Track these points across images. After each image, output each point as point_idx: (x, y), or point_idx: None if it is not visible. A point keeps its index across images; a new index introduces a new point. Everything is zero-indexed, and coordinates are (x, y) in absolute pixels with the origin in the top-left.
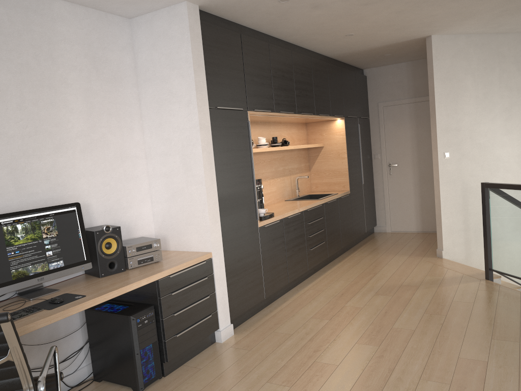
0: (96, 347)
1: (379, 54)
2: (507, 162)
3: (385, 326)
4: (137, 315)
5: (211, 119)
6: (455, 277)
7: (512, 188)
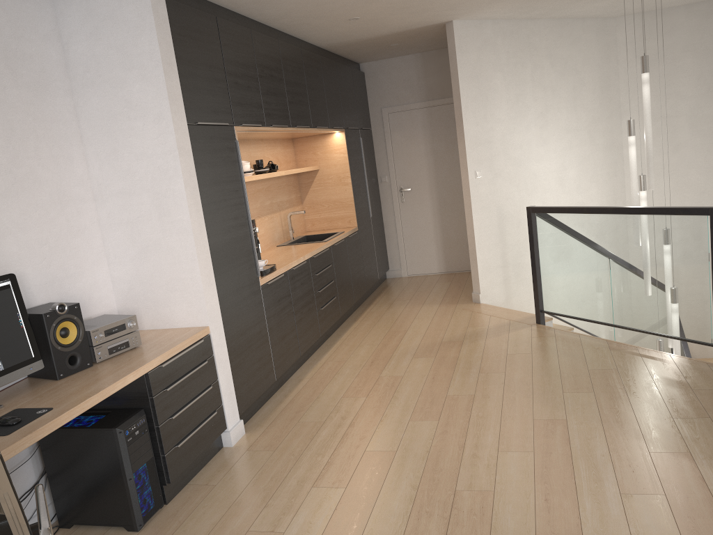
0: (61, 480)
1: (385, 43)
2: (544, 179)
3: (439, 395)
4: (124, 426)
5: (191, 141)
6: (501, 325)
7: (564, 212)
